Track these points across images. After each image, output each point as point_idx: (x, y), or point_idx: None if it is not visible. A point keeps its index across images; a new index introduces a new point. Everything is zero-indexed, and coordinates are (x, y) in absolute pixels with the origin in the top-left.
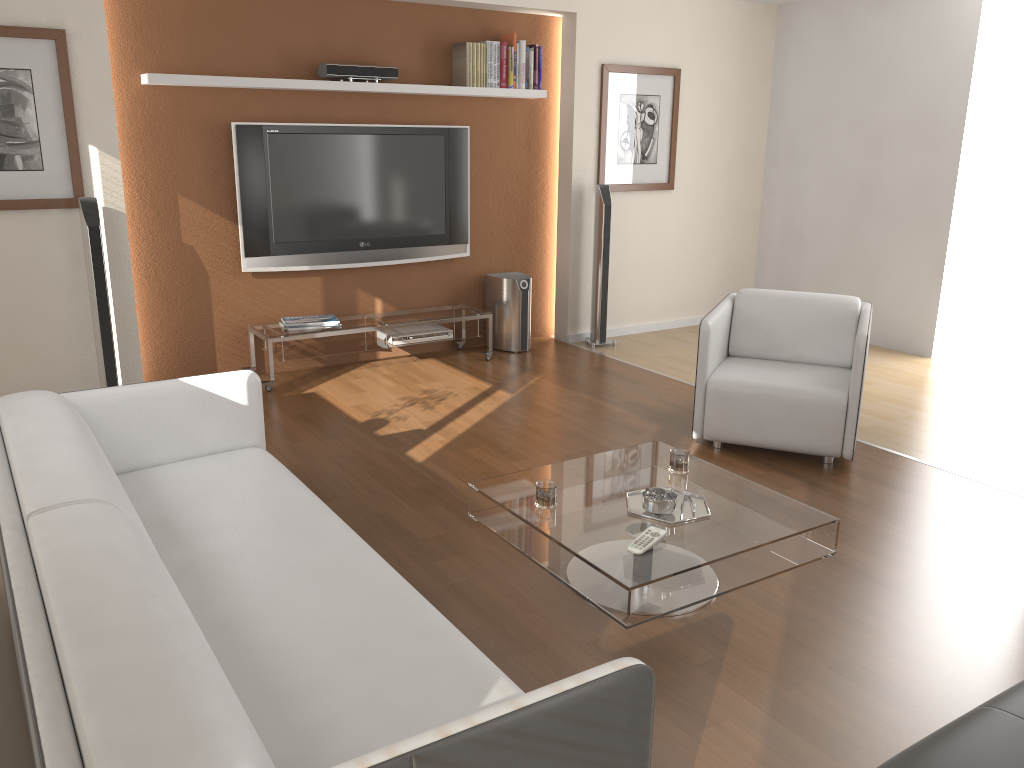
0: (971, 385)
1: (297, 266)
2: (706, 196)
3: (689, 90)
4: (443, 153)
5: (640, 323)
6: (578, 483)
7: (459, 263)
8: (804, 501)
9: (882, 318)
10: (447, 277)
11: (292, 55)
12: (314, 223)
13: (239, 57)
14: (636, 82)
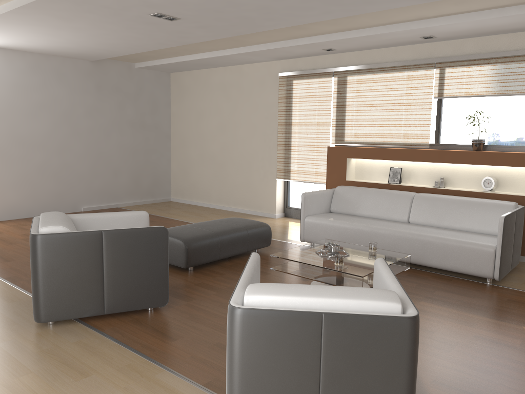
0: None
1: None
2: None
3: None
4: None
5: None
6: (371, 257)
7: None
8: None
9: None
10: None
11: None
12: None
13: None
14: None
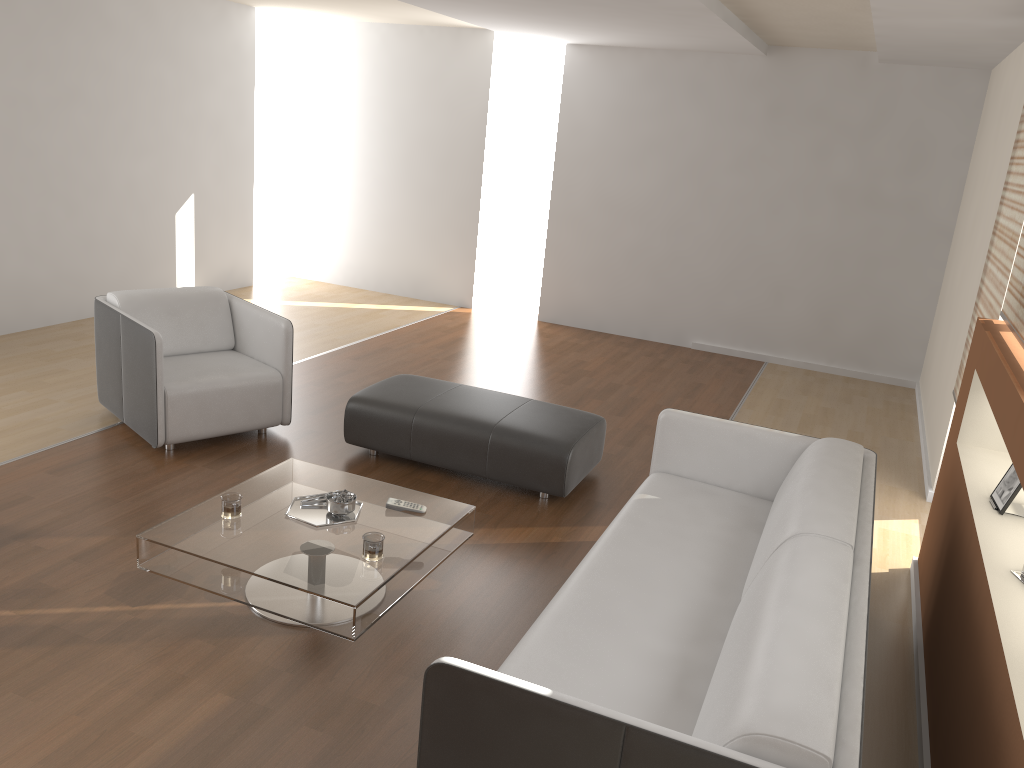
0: None
1: None
2: None
3: None
4: None
5: None
6: (306, 552)
7: None
8: (79, 537)
9: None
10: None
11: None
12: None
13: None
14: None
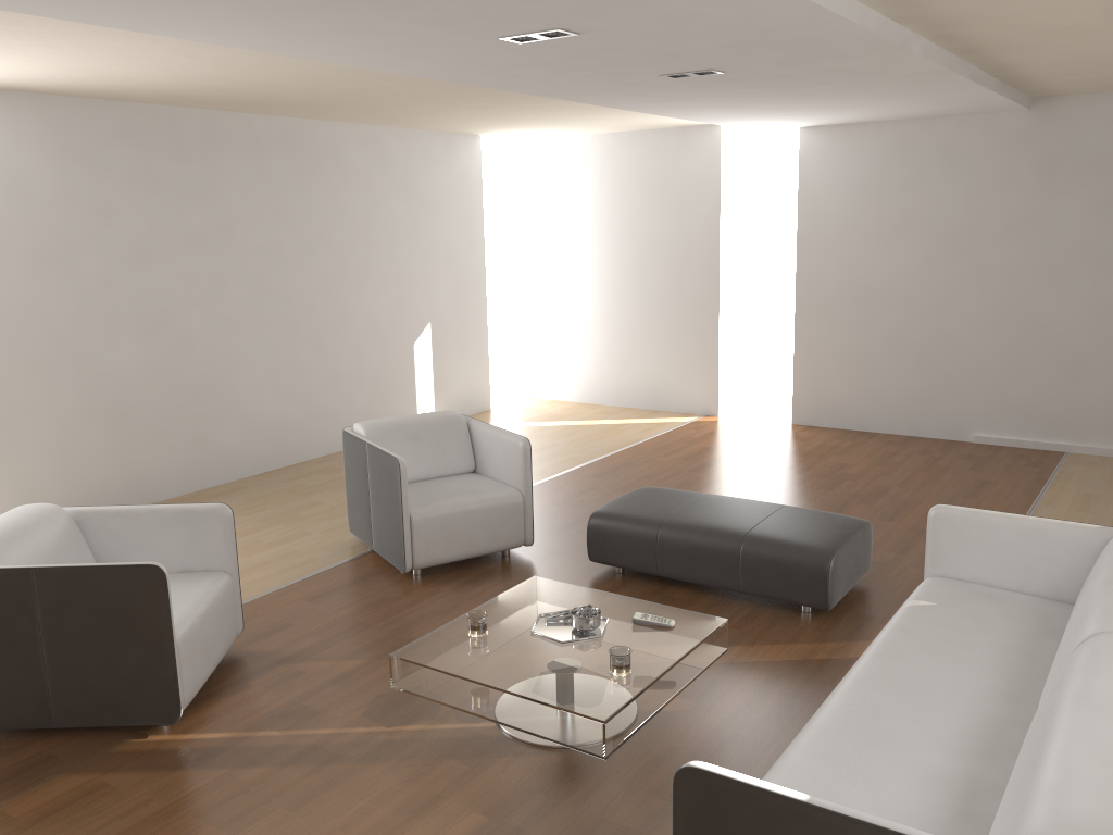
0: None
1: None
2: None
3: None
4: None
5: None
6: (552, 668)
7: None
8: (336, 661)
9: None
10: None
11: None
12: None
13: None
14: None
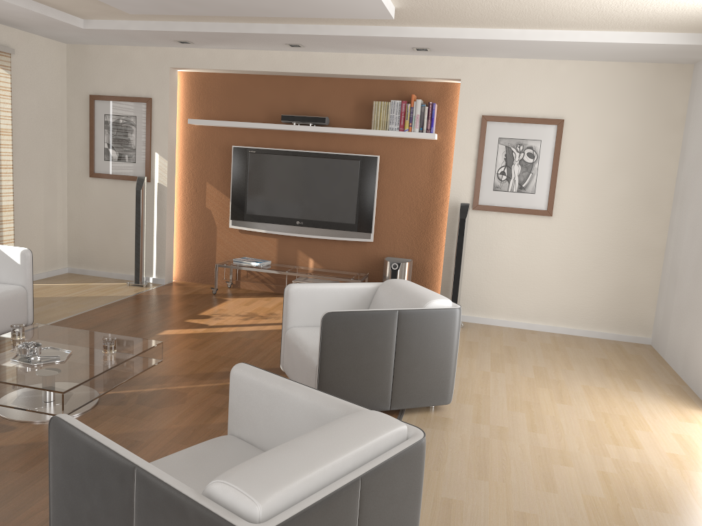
0: (666, 439)
1: (258, 229)
2: (593, 226)
3: (575, 137)
4: (357, 172)
5: (512, 319)
6: (60, 338)
7: (370, 246)
8: None
9: (698, 363)
10: (360, 254)
11: (273, 110)
12: (270, 206)
13: (244, 111)
14: (516, 129)
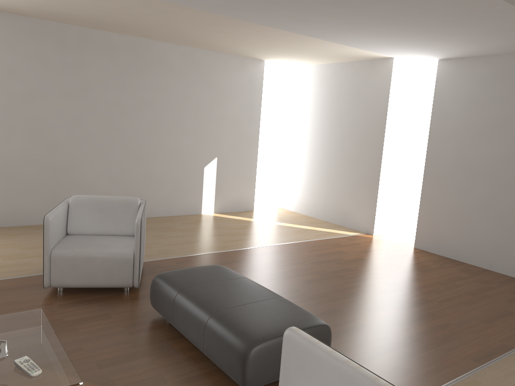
0: None
1: None
2: None
3: None
4: None
5: None
6: None
7: None
8: None
9: None
10: None
11: None
12: None
13: None
14: None
